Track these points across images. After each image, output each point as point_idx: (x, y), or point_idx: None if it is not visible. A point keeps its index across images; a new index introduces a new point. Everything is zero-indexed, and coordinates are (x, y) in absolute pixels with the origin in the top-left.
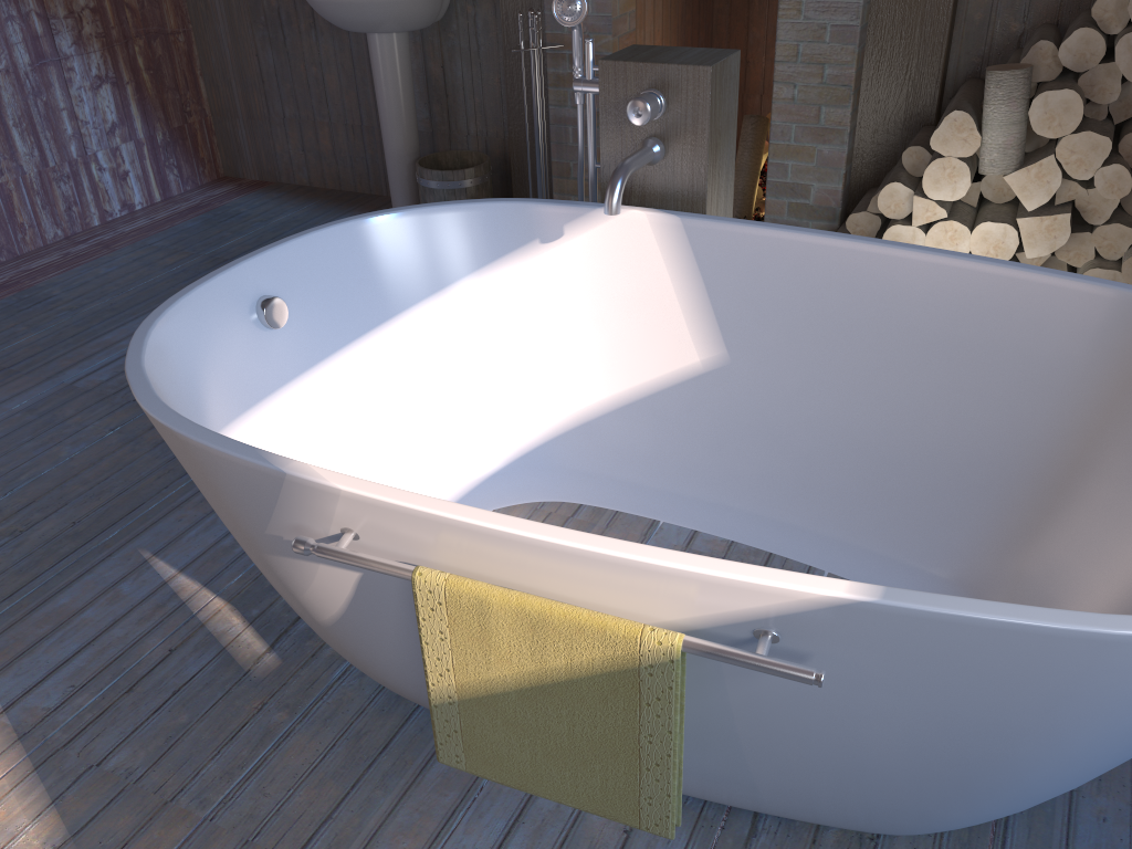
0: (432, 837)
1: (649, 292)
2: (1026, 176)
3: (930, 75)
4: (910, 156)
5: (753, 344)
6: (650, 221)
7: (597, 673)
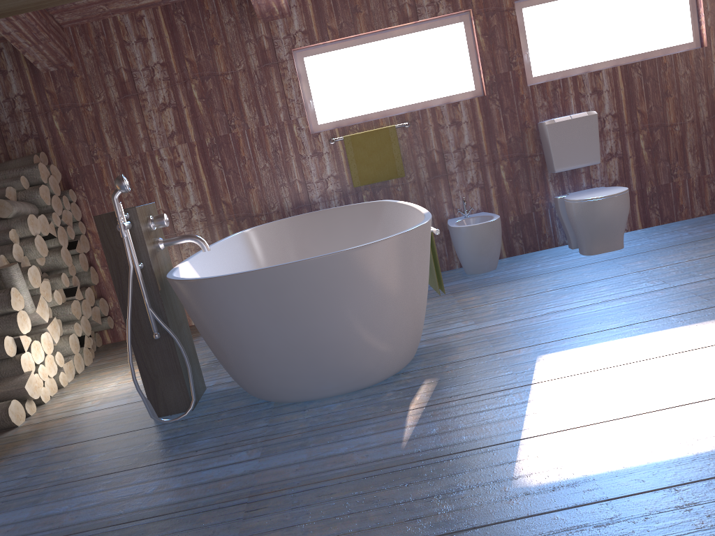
0: (453, 335)
1: None
2: (40, 307)
3: None
4: None
5: None
6: (186, 266)
7: None
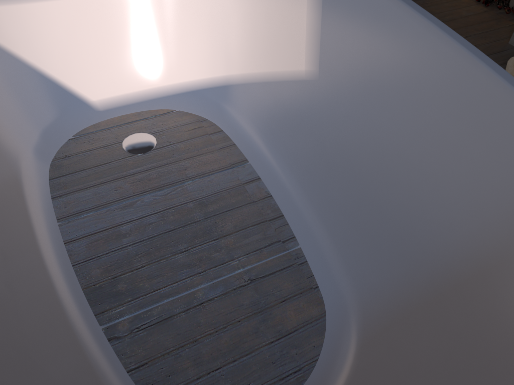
0: None
1: (295, 7)
2: None
3: None
4: None
5: (332, 72)
6: None
7: None
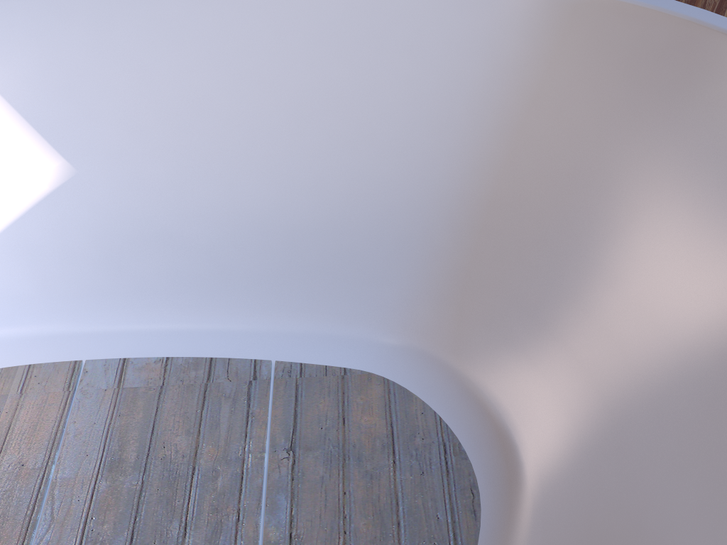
0: None
1: None
2: None
3: None
4: None
5: (93, 144)
6: None
7: None
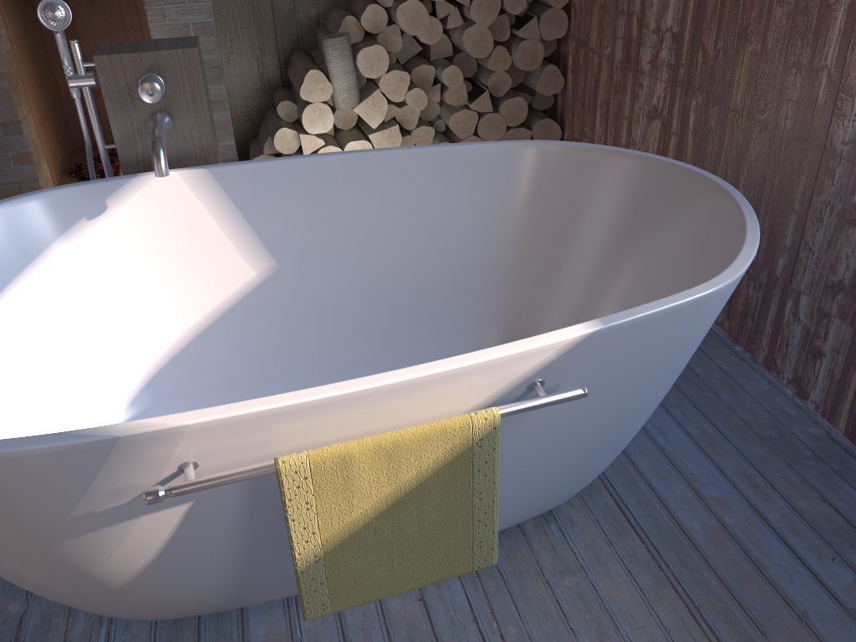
0: None
1: (199, 234)
2: (366, 106)
3: (270, 52)
4: (282, 108)
5: (293, 249)
6: (183, 178)
7: (440, 467)
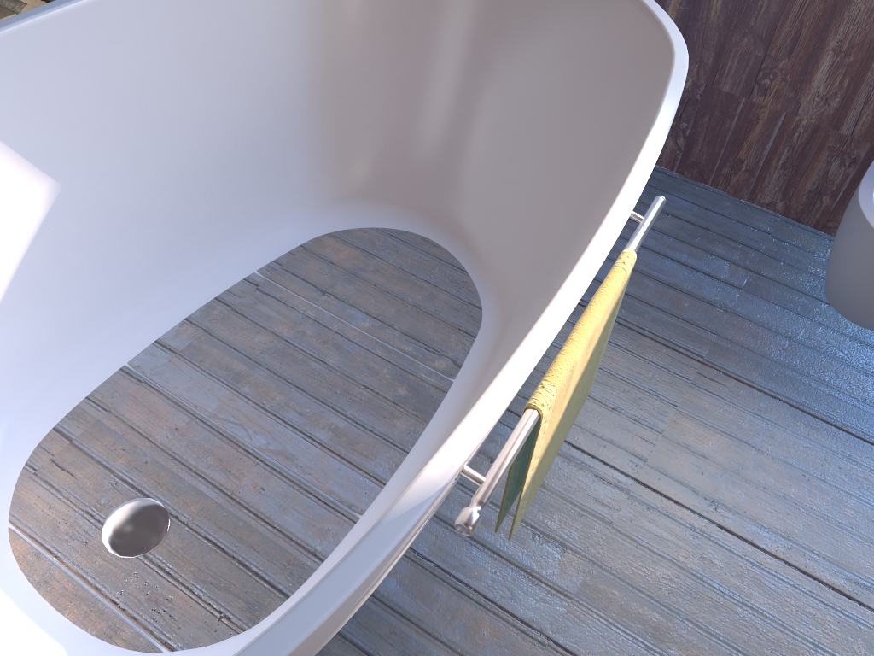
0: (480, 608)
1: None
2: None
3: None
4: None
5: (70, 153)
6: None
7: (603, 329)
